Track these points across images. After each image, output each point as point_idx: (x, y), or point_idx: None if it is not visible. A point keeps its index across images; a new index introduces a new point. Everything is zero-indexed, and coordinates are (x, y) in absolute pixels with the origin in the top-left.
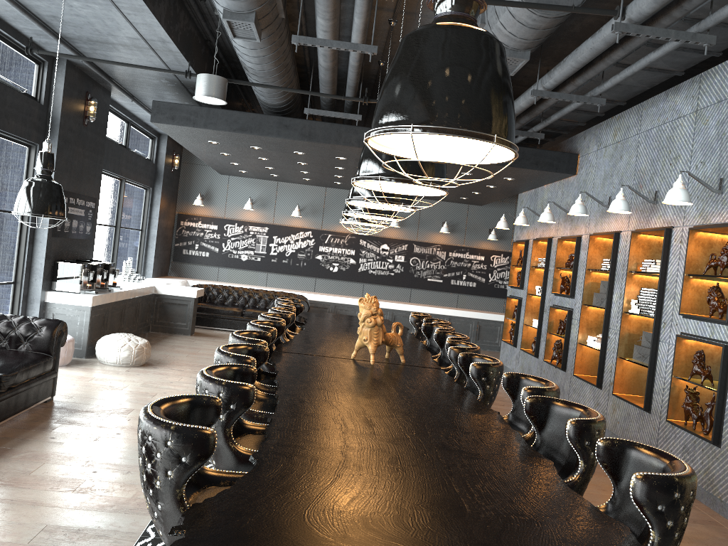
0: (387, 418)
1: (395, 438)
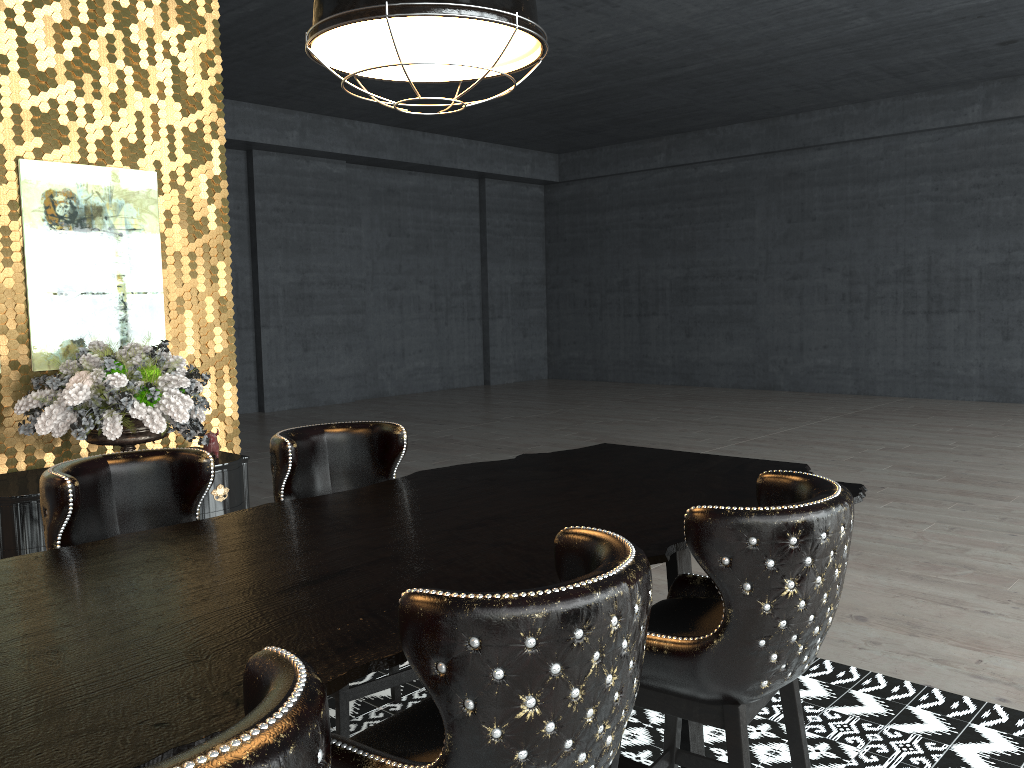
0: (244, 584)
1: (368, 550)
